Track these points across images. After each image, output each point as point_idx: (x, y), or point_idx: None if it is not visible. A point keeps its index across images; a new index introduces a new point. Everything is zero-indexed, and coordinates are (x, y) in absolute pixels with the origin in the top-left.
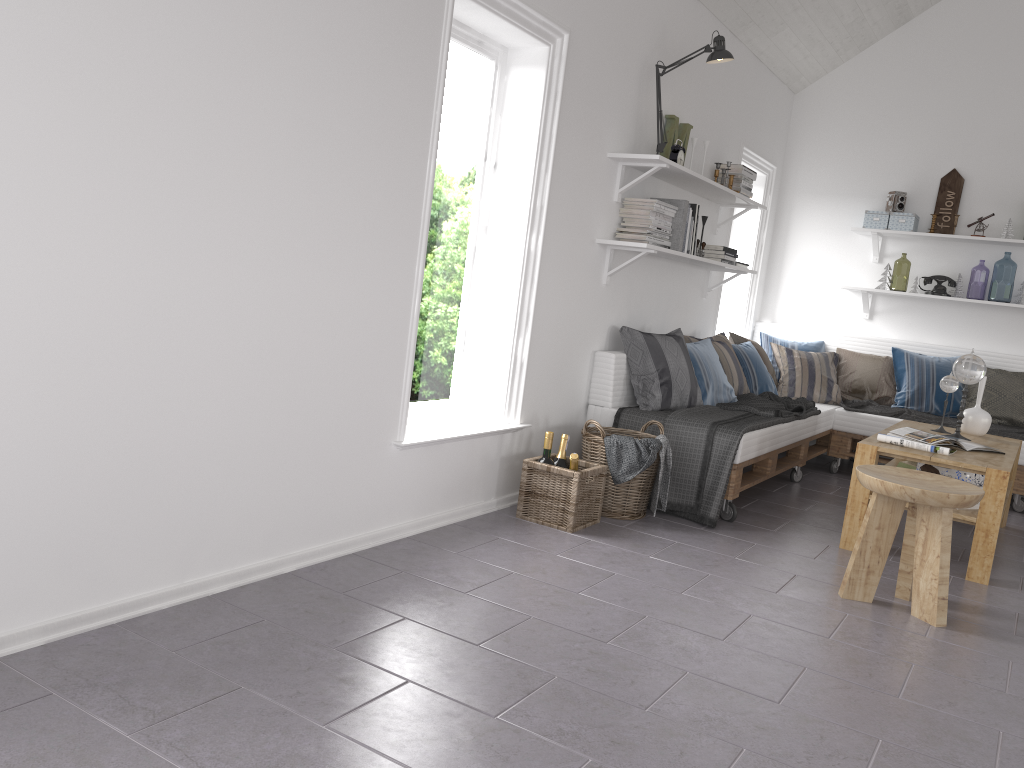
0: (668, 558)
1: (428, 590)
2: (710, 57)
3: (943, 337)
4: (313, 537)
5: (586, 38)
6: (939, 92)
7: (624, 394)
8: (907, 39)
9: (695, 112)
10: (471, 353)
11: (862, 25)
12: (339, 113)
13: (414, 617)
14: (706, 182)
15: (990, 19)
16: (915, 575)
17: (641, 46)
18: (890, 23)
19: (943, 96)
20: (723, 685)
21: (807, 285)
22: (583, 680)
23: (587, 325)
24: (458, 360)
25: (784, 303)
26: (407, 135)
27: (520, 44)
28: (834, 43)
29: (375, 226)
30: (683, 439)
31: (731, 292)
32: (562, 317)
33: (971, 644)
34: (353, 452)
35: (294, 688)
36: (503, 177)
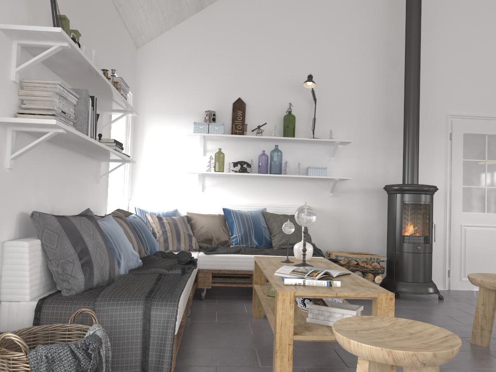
0: None
1: None
2: None
3: (246, 198)
4: None
5: None
6: (225, 52)
7: (42, 281)
8: (203, 20)
9: (80, 27)
10: None
11: (180, 3)
12: None
13: None
14: (101, 77)
15: (247, 13)
16: None
17: None
18: (194, 7)
19: (228, 55)
20: None
21: (160, 173)
22: None
23: None
24: None
25: (146, 186)
26: None
27: None
28: (164, 13)
29: None
30: (118, 321)
31: (110, 181)
32: None
33: None
34: None
35: None
36: None
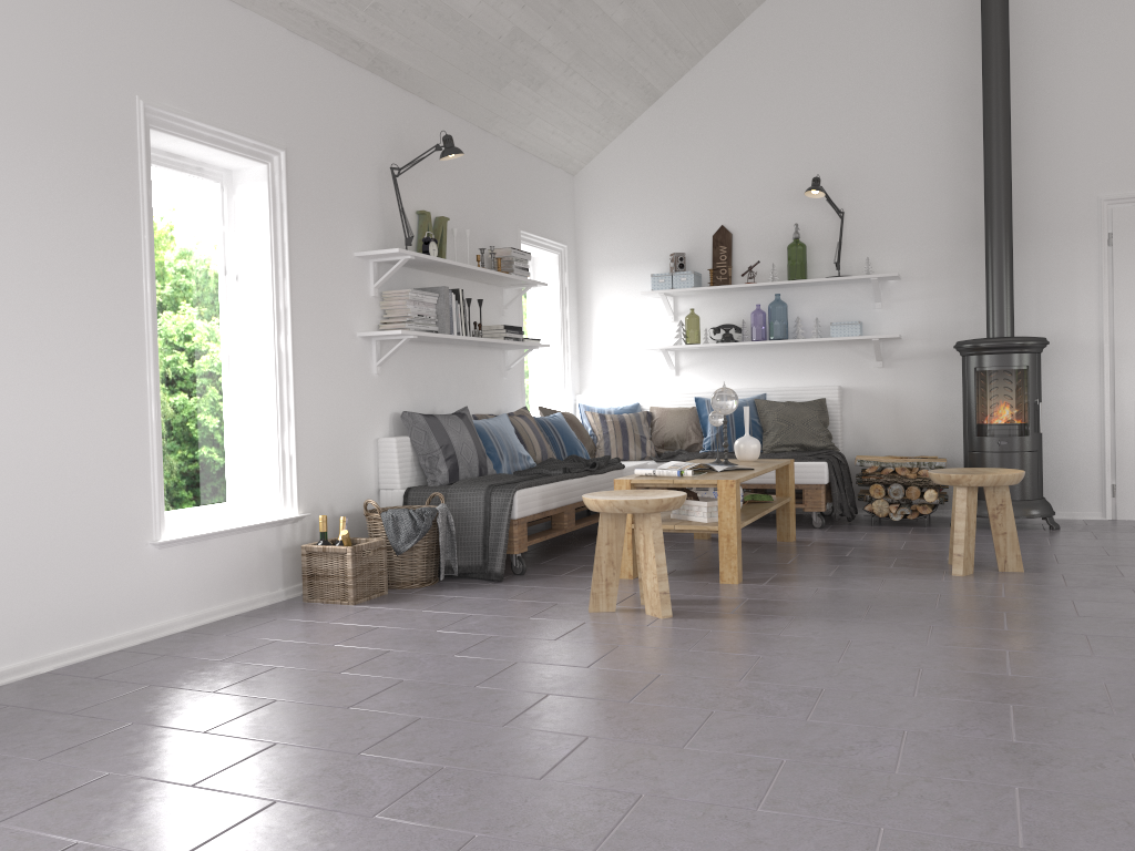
0: (440, 609)
1: (183, 664)
2: (441, 155)
3: (742, 381)
4: (71, 638)
5: (307, 152)
6: (696, 158)
7: (414, 475)
8: (661, 114)
9: (453, 205)
10: (242, 455)
11: (613, 106)
12: (36, 248)
13: (160, 683)
14: (464, 267)
15: (726, 88)
16: (643, 578)
17: (374, 152)
18: (641, 102)
19: (700, 161)
20: (431, 683)
21: (617, 352)
22: (301, 699)
23: (363, 414)
24: (229, 464)
25: (600, 373)
26: (116, 260)
27: (240, 165)
28: (592, 125)
29: (94, 344)
30: (465, 505)
31: (546, 370)
32: (331, 409)
33: (685, 625)
34: (104, 554)
35: (20, 743)
36: (246, 287)
